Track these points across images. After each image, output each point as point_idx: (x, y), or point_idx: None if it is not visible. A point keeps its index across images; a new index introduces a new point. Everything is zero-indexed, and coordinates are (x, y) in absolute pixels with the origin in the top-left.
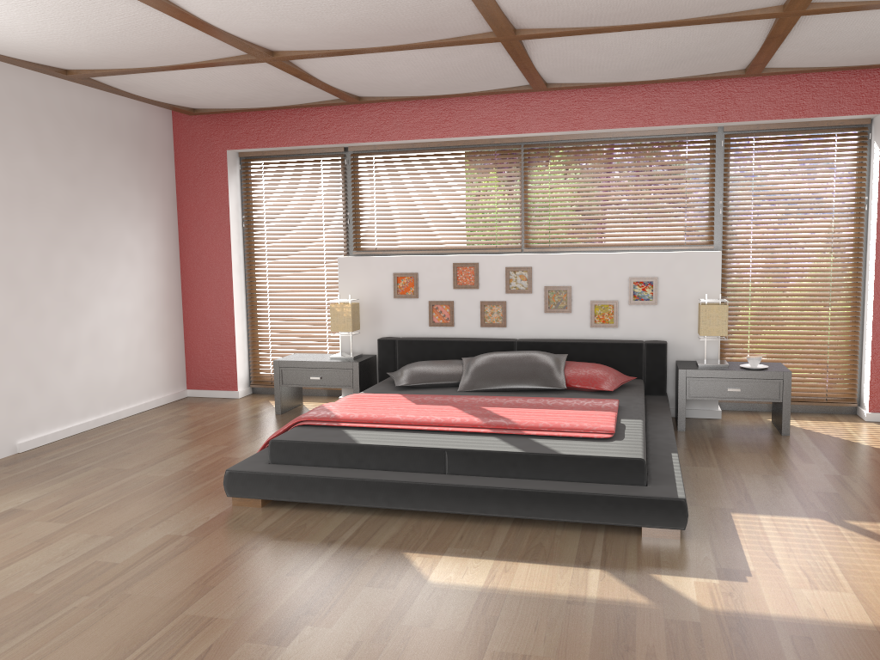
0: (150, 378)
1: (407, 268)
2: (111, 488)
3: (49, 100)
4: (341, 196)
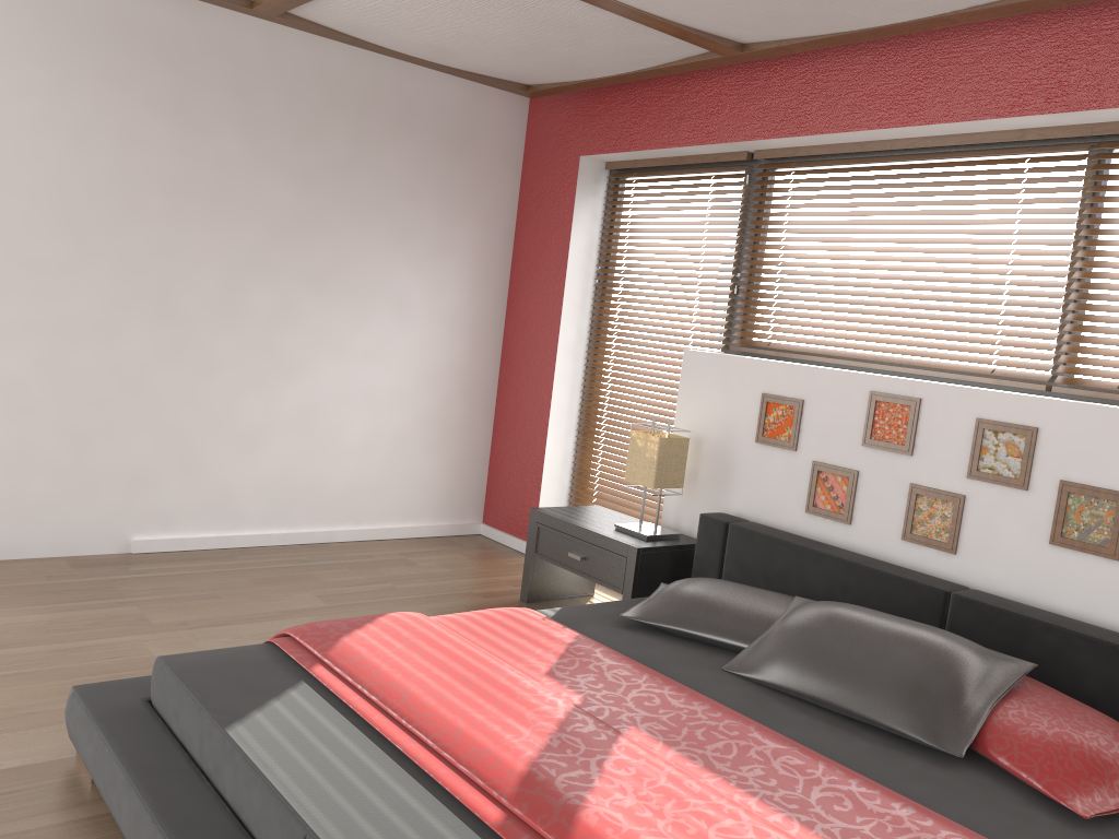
0: (409, 493)
1: (788, 388)
2: (58, 648)
3: (281, 59)
4: (736, 243)
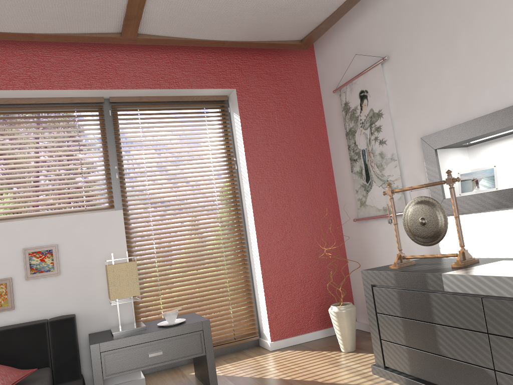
0: None
1: None
2: None
3: None
4: None
